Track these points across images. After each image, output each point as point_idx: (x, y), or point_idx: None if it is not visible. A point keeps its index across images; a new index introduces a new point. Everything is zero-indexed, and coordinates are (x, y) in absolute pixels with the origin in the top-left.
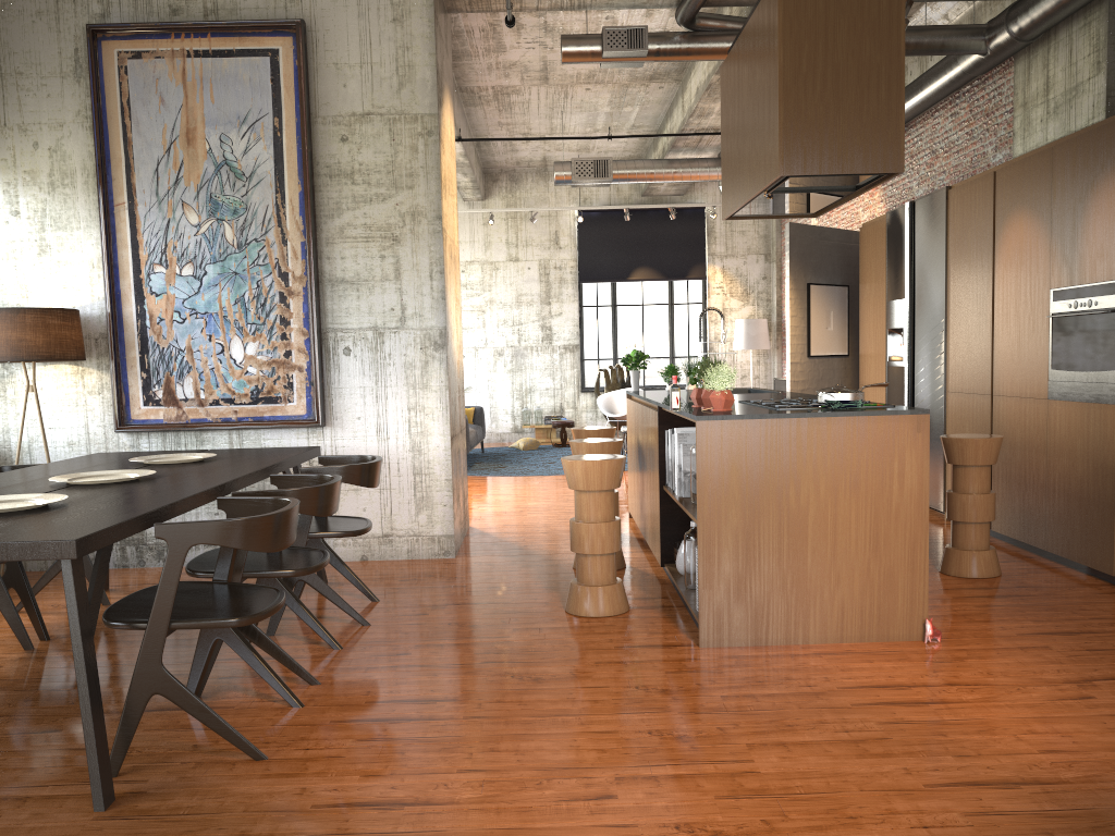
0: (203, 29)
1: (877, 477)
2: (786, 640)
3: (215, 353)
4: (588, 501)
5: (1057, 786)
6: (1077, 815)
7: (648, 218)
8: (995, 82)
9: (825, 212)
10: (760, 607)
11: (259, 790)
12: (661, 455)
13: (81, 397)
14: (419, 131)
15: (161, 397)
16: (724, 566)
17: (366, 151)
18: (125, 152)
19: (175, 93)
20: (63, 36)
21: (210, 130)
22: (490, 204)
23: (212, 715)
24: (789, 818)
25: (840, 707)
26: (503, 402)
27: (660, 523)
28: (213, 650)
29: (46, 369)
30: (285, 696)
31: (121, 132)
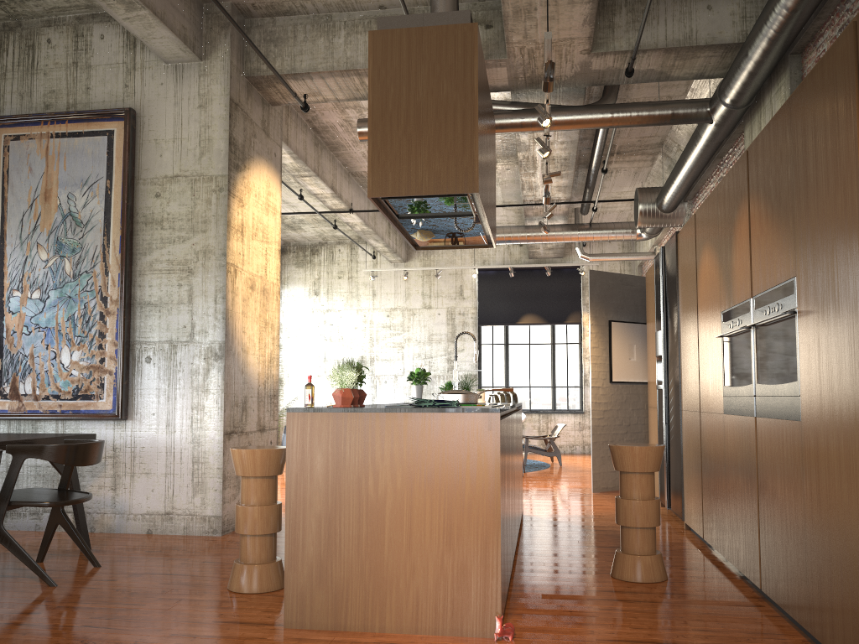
0: (62, 118)
1: (450, 471)
2: (364, 627)
3: (49, 358)
4: (246, 486)
5: None
6: None
7: (534, 275)
8: (740, 148)
9: (493, 242)
10: (340, 593)
11: None
12: None
13: None
14: (213, 188)
15: (8, 392)
16: (308, 550)
17: (173, 204)
18: (2, 207)
19: (40, 163)
20: None
21: (61, 190)
22: (410, 264)
23: None
24: None
25: None
26: None
27: None
28: None
29: None
30: None
31: (0, 192)
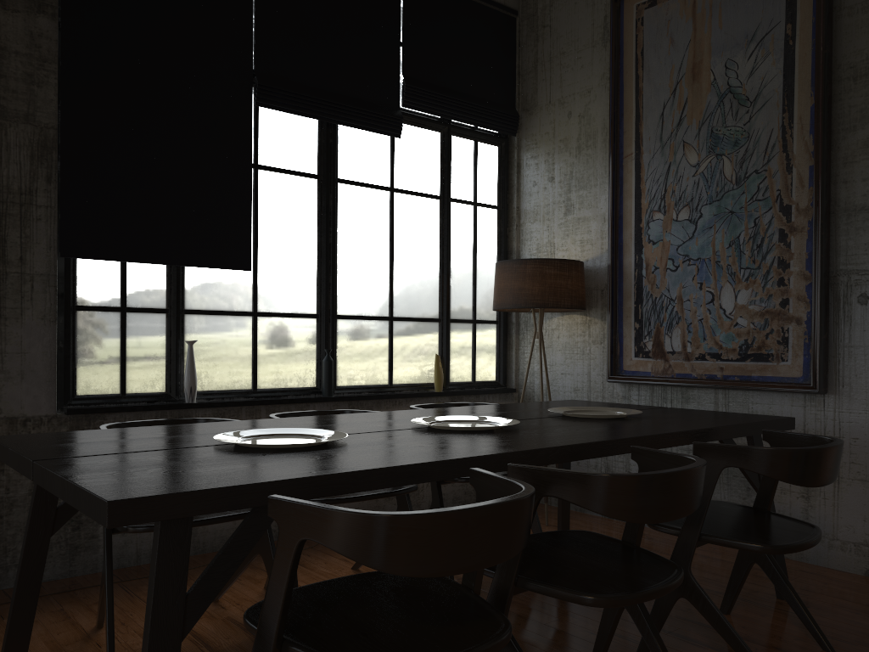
0: None
1: None
2: None
3: (704, 302)
4: None
5: None
6: None
7: None
8: None
9: None
10: None
11: None
12: None
13: (586, 346)
14: None
15: (650, 349)
16: None
17: None
18: (636, 103)
19: (684, 29)
20: (596, 8)
21: (715, 58)
22: None
23: None
24: None
25: None
26: None
27: None
28: None
29: (562, 319)
30: None
31: (633, 84)
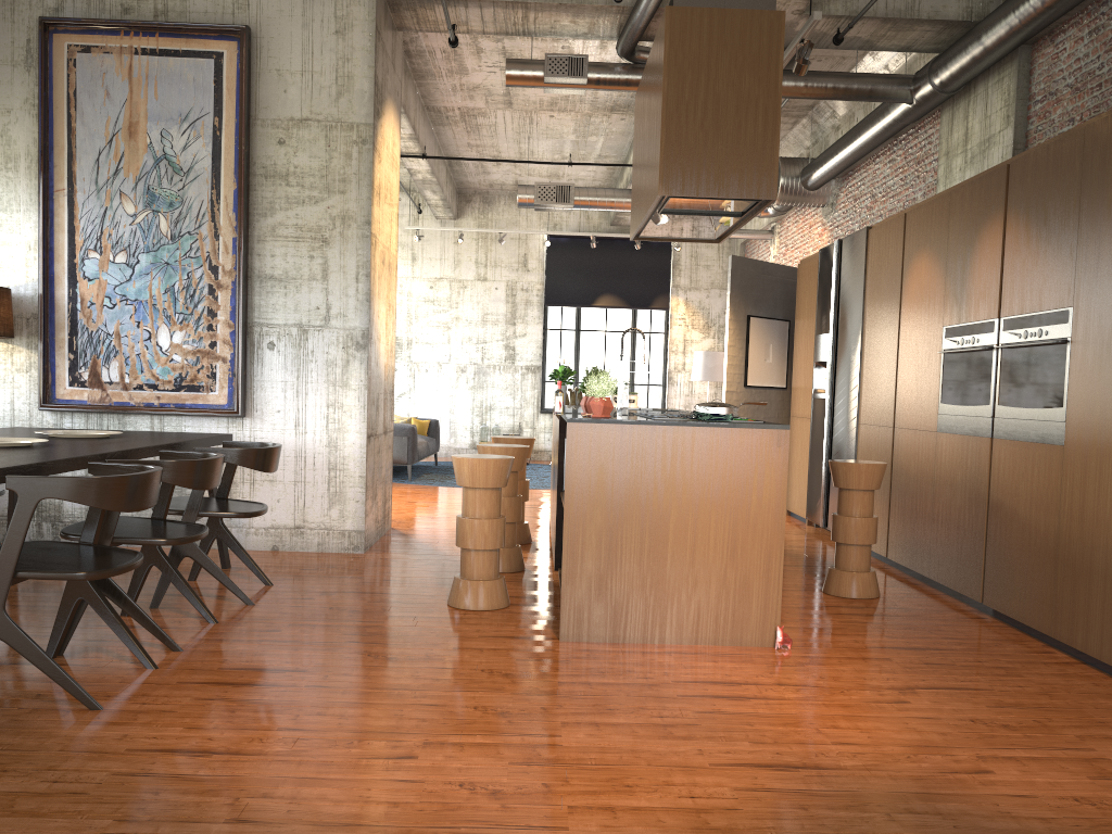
0: (151, 29)
1: (737, 487)
2: (643, 639)
3: (142, 339)
4: (474, 497)
5: (833, 771)
6: (838, 795)
7: (615, 247)
8: (926, 131)
9: (726, 238)
10: (620, 606)
11: (82, 734)
12: (560, 462)
13: (8, 374)
14: (354, 139)
15: (87, 379)
16: (587, 564)
17: (302, 155)
18: (68, 141)
19: (121, 87)
20: (17, 27)
21: (152, 125)
22: (462, 223)
23: (51, 663)
24: (570, 783)
25: (666, 696)
26: (463, 418)
27: (556, 527)
28: (78, 610)
29: None
30: (141, 657)
31: (66, 121)
